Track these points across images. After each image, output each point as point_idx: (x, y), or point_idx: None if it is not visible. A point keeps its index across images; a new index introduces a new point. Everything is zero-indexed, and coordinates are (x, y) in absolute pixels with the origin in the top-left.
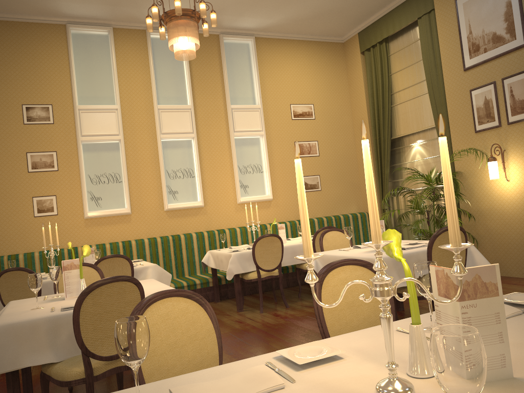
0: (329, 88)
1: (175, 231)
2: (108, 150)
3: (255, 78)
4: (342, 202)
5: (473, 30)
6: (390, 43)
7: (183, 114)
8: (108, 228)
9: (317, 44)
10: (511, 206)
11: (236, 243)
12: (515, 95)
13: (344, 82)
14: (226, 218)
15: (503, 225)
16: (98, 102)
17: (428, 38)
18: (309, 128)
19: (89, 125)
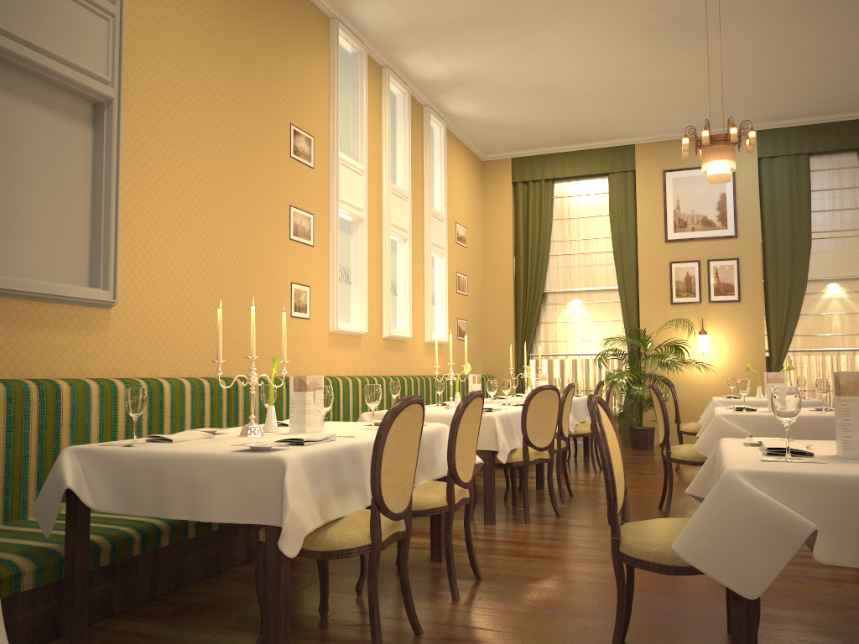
0: (474, 212)
1: (388, 370)
2: (344, 231)
3: (440, 177)
4: (476, 359)
5: (681, 207)
6: (556, 185)
7: (403, 203)
8: (345, 353)
9: (470, 154)
10: (704, 379)
11: (434, 397)
12: (719, 278)
13: (481, 210)
14: (418, 360)
15: (692, 396)
16: (340, 152)
17: (622, 196)
18: (463, 257)
19: (343, 186)
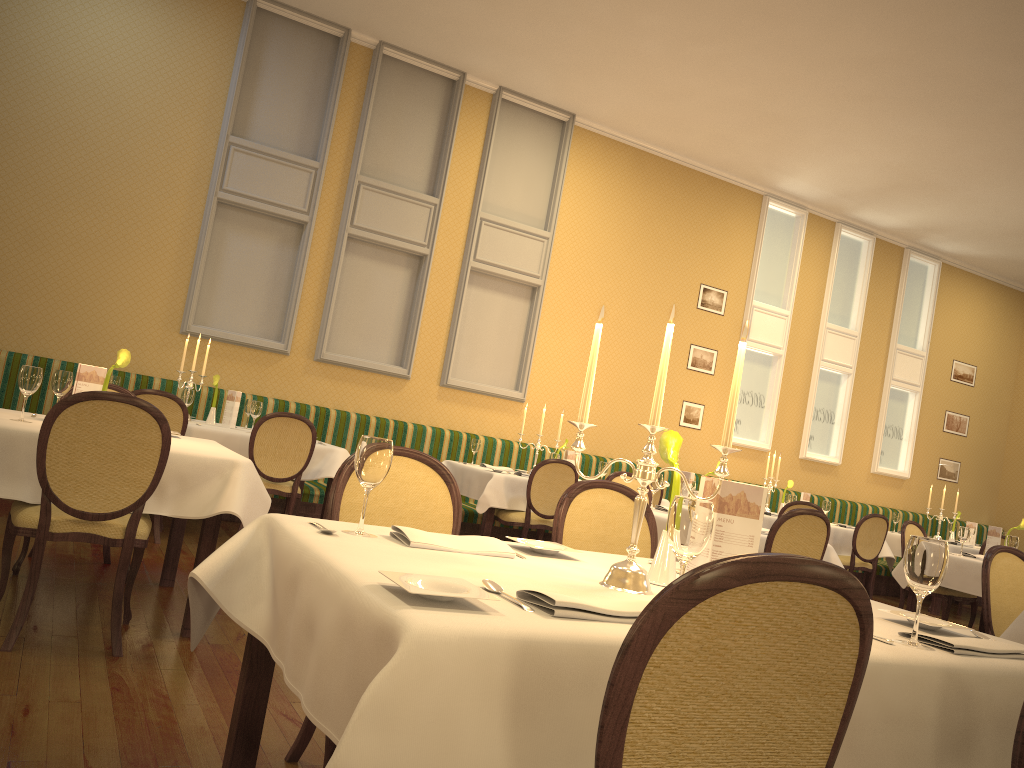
0: (998, 350)
1: (802, 488)
2: (761, 364)
3: (927, 314)
4: (975, 506)
5: None
6: None
7: (847, 342)
8: (741, 463)
9: (999, 288)
10: None
11: None
12: None
13: (1015, 347)
14: (855, 487)
15: None
16: (766, 299)
17: None
18: (964, 396)
19: (757, 328)
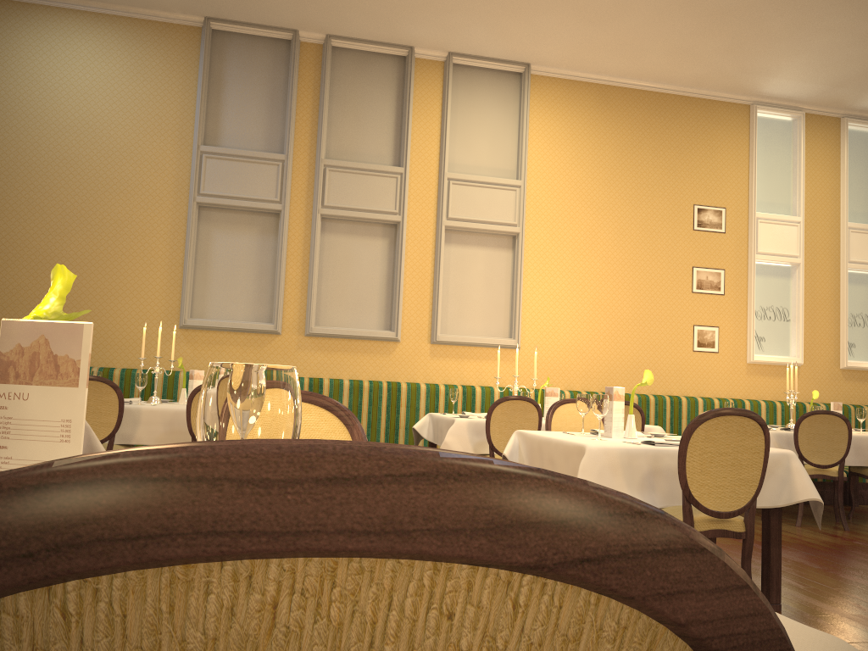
0: None
1: (850, 399)
2: (778, 276)
3: None
4: None
5: None
6: None
7: None
8: (772, 381)
9: None
10: None
11: None
12: None
13: None
14: None
15: None
16: (773, 210)
17: None
18: None
19: (766, 240)
